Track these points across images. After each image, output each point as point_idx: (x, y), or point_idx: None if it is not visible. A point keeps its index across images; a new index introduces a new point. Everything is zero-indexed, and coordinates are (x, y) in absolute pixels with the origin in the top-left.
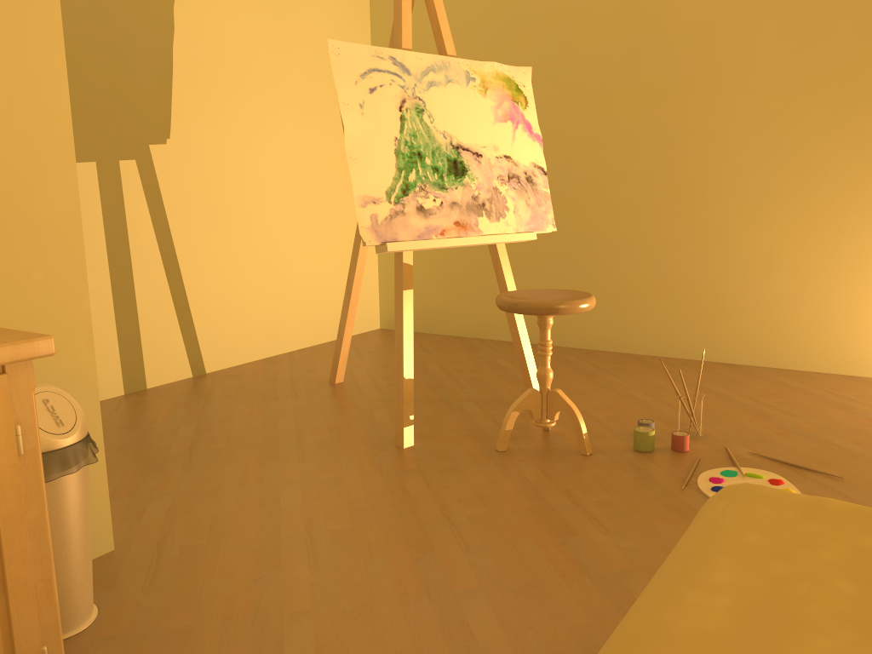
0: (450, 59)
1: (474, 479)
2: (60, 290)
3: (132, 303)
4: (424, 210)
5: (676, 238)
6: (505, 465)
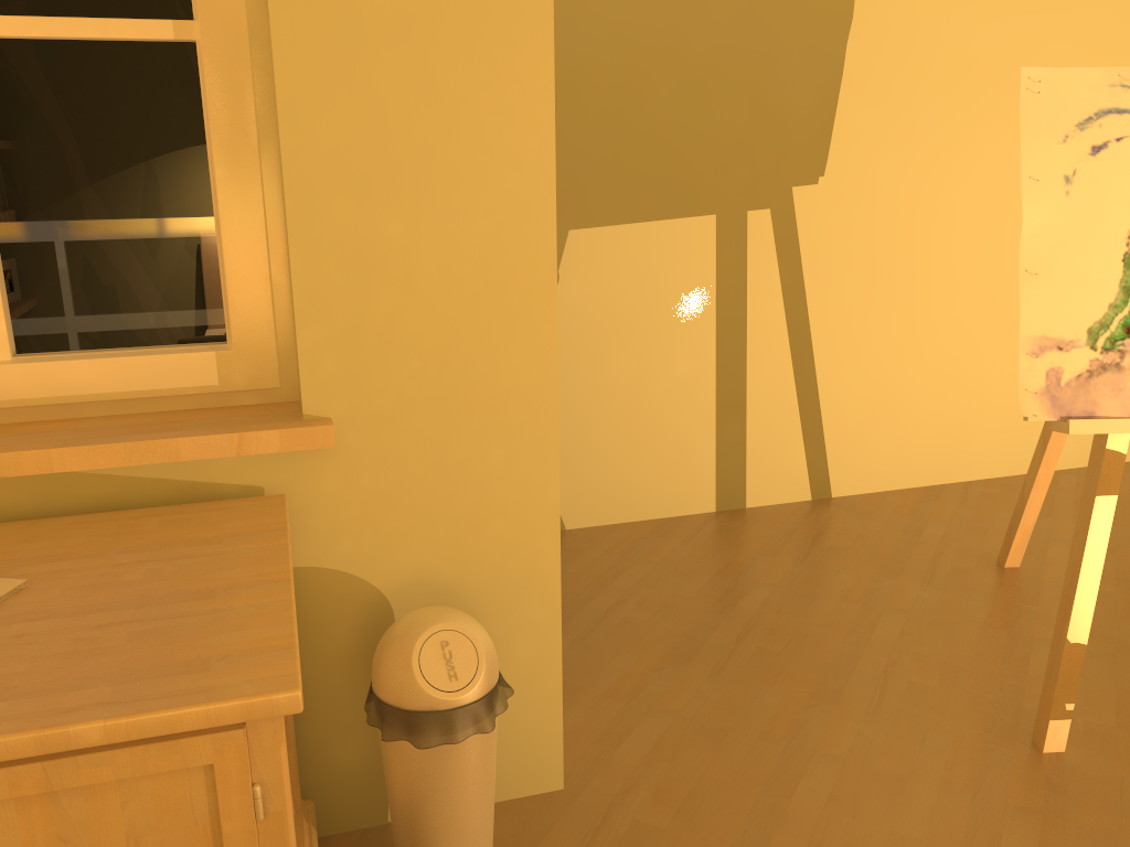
0: None
1: None
2: (522, 476)
3: (740, 398)
4: None
5: None
6: None
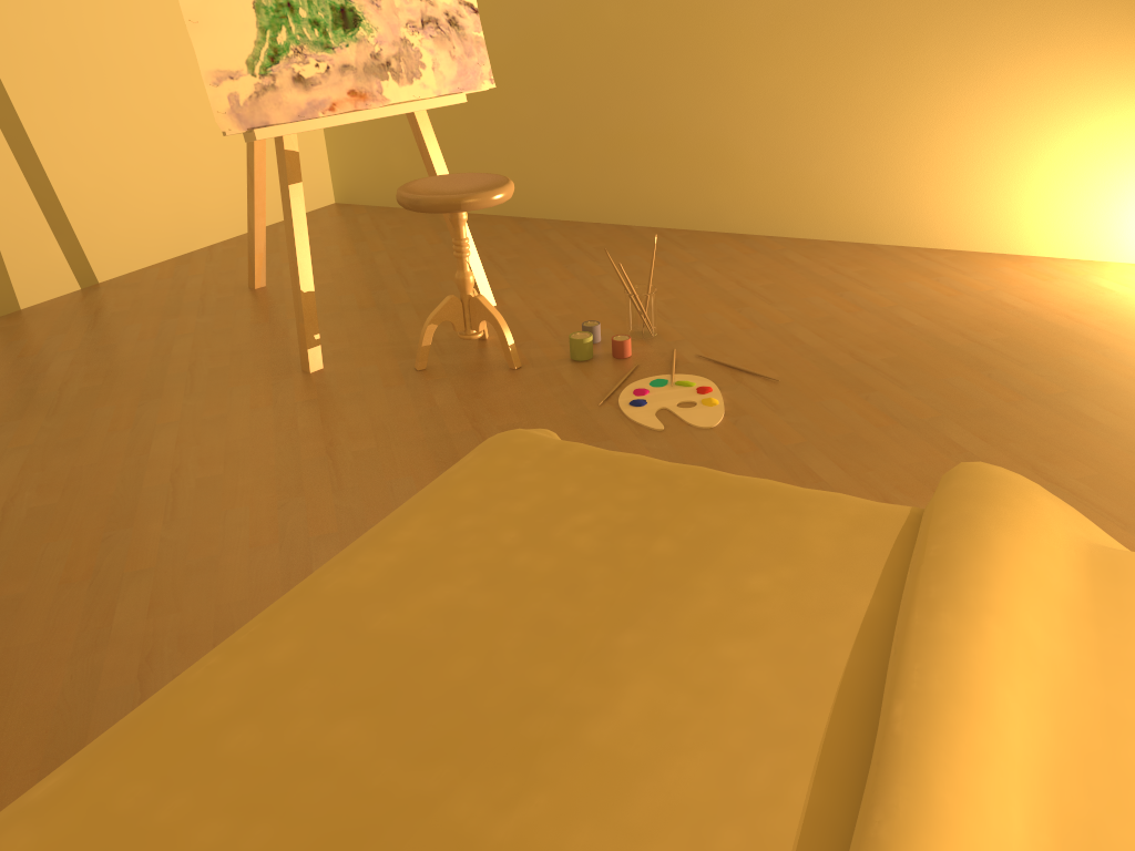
0: None
1: (377, 408)
2: None
3: None
4: (304, 81)
5: (674, 76)
6: (418, 387)
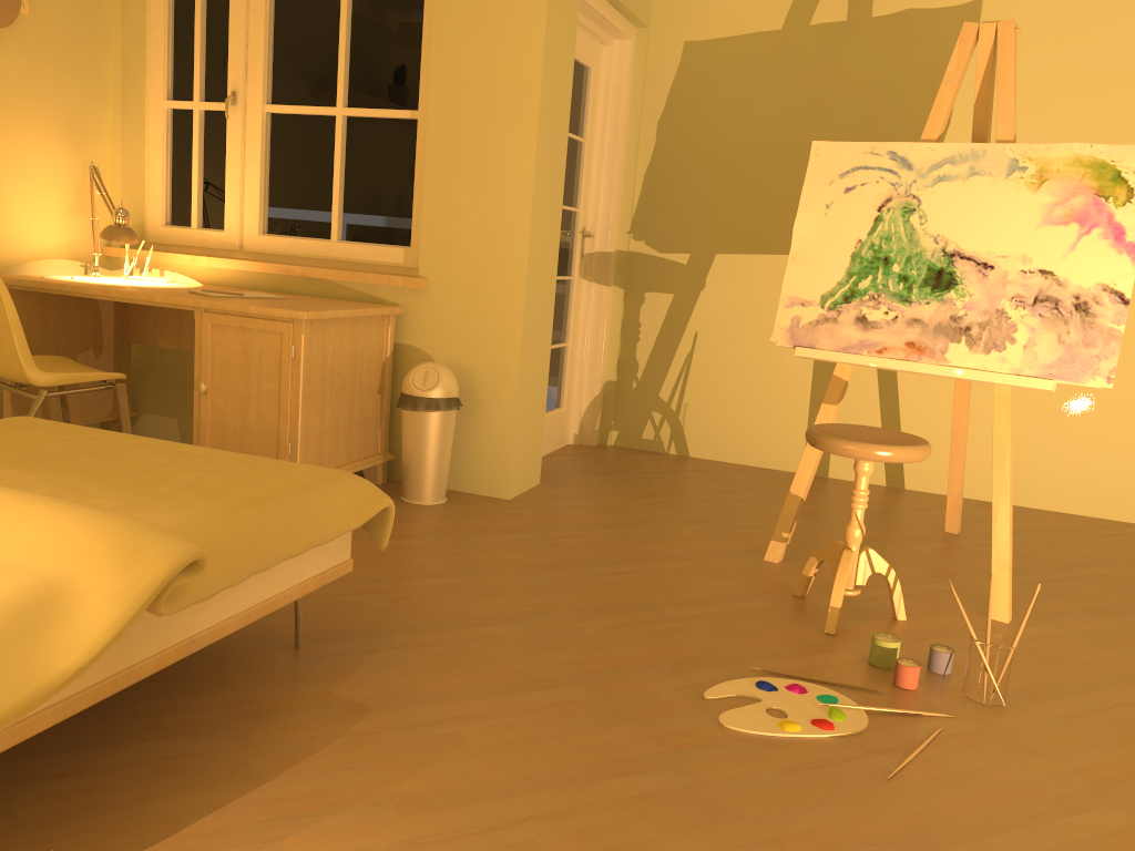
0: (989, 145)
1: (703, 583)
2: (505, 323)
3: None
4: (866, 322)
5: None
6: (754, 595)
